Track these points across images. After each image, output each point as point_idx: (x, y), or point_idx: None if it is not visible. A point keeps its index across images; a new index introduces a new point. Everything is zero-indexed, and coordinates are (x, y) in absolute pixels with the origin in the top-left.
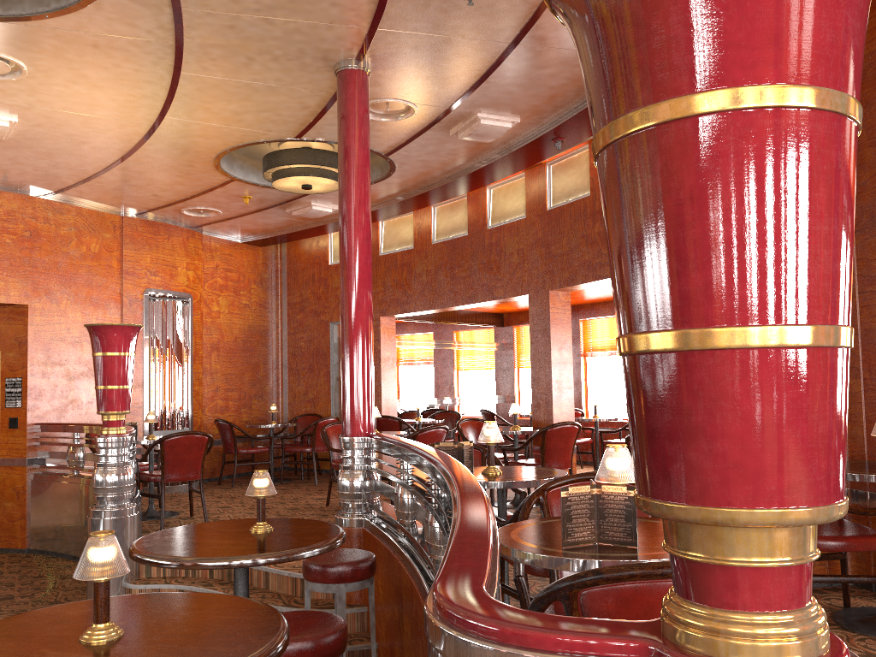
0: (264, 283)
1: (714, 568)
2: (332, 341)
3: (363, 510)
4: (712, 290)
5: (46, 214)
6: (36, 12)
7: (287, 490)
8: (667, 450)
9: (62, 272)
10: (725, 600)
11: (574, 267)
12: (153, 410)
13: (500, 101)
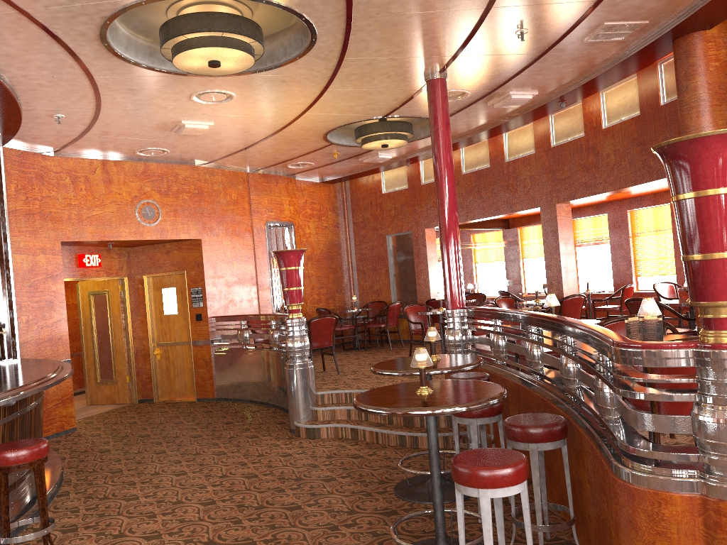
0: (336, 210)
1: (716, 319)
2: (388, 248)
3: (463, 353)
4: (713, 243)
5: (205, 177)
6: (258, 69)
7: (373, 353)
8: (701, 287)
9: (218, 215)
10: (719, 328)
11: (574, 187)
12: (275, 304)
13: (526, 84)
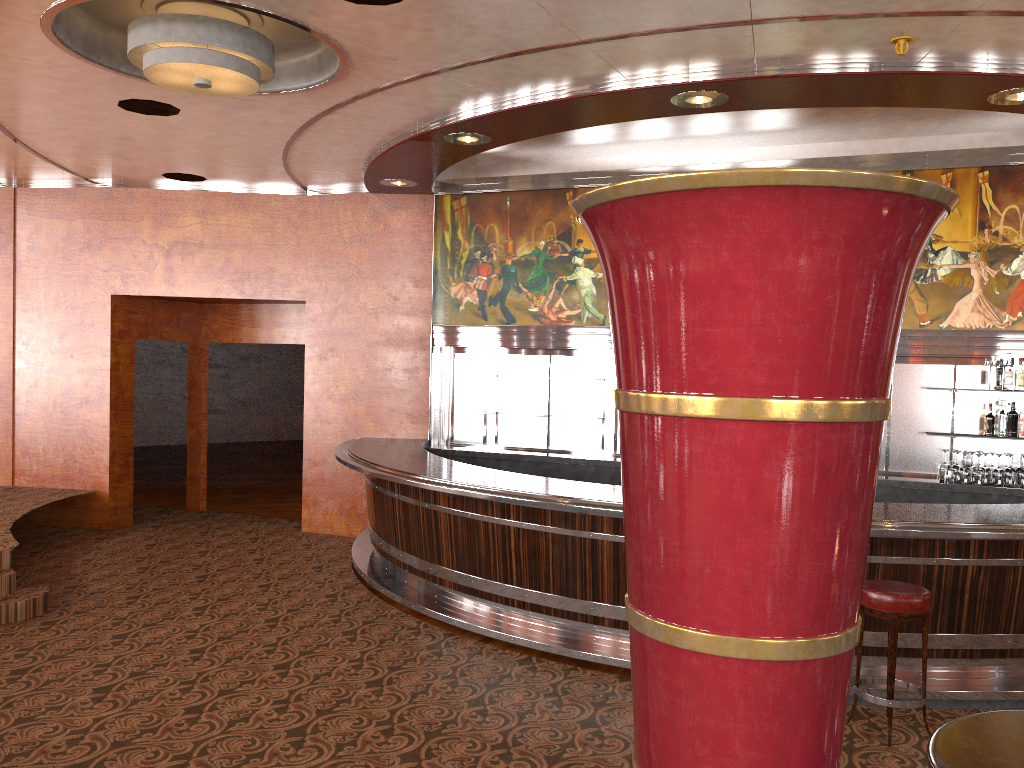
0: None
1: None
2: None
3: None
4: None
5: None
6: None
7: None
8: None
9: None
10: None
11: None
12: None
13: None
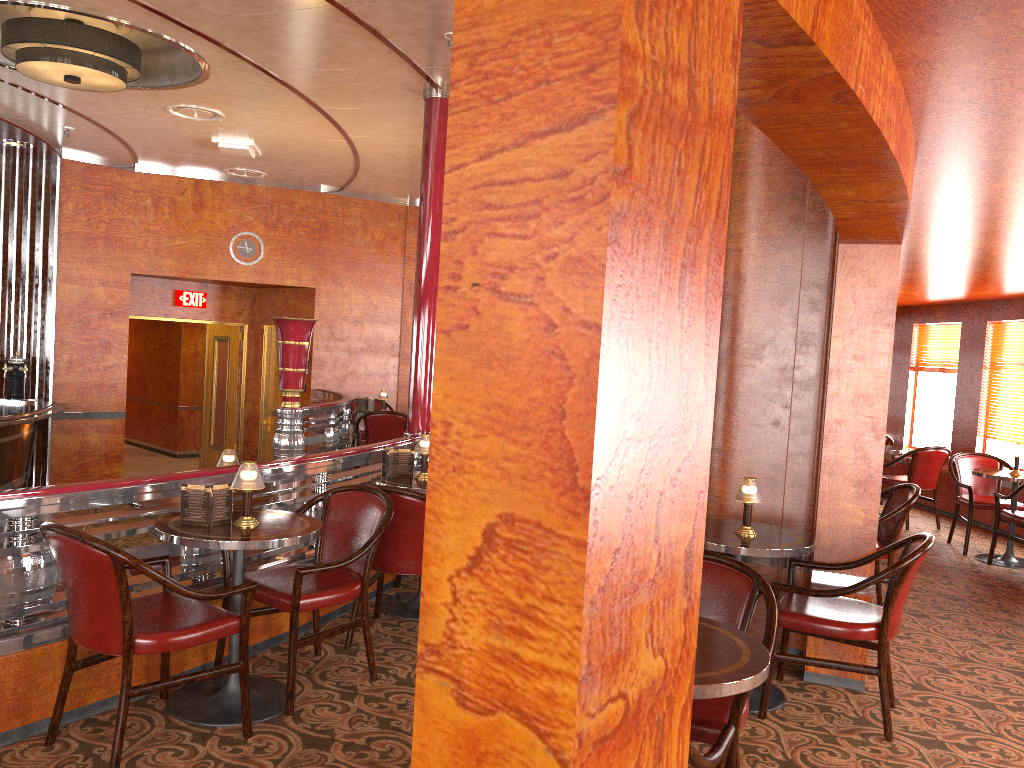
0: None
1: None
2: None
3: None
4: None
5: (335, 208)
6: (187, 81)
7: None
8: None
9: (347, 259)
10: None
11: None
12: None
13: None
